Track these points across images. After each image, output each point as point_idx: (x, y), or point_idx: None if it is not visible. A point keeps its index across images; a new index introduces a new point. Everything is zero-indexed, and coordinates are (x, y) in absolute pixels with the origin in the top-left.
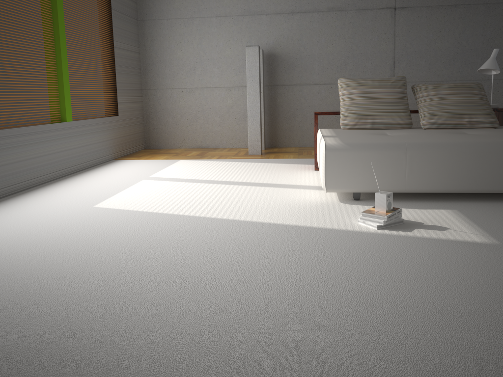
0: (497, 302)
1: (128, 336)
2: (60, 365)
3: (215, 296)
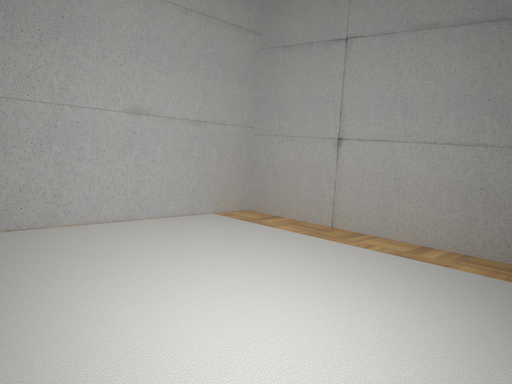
0: (135, 295)
1: (425, 379)
2: (481, 378)
3: (321, 383)
